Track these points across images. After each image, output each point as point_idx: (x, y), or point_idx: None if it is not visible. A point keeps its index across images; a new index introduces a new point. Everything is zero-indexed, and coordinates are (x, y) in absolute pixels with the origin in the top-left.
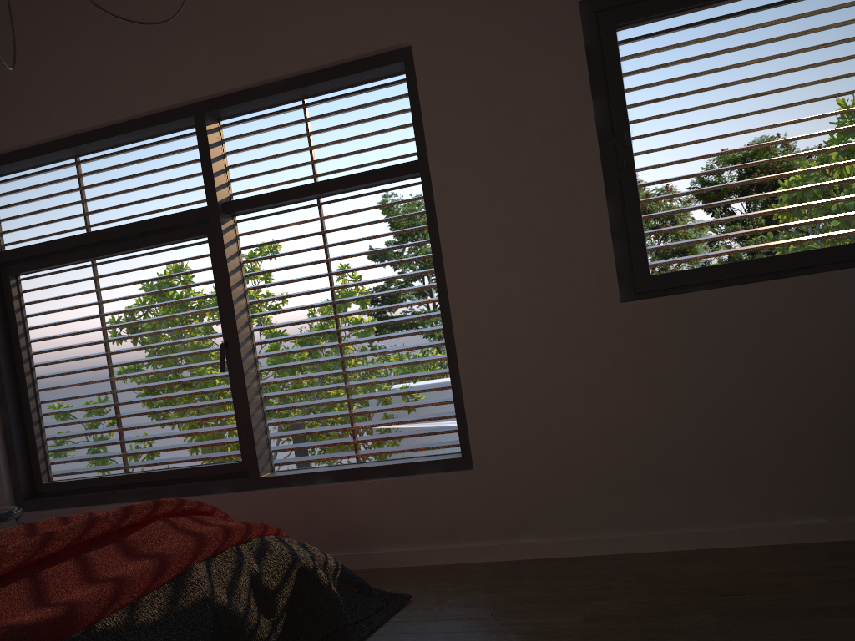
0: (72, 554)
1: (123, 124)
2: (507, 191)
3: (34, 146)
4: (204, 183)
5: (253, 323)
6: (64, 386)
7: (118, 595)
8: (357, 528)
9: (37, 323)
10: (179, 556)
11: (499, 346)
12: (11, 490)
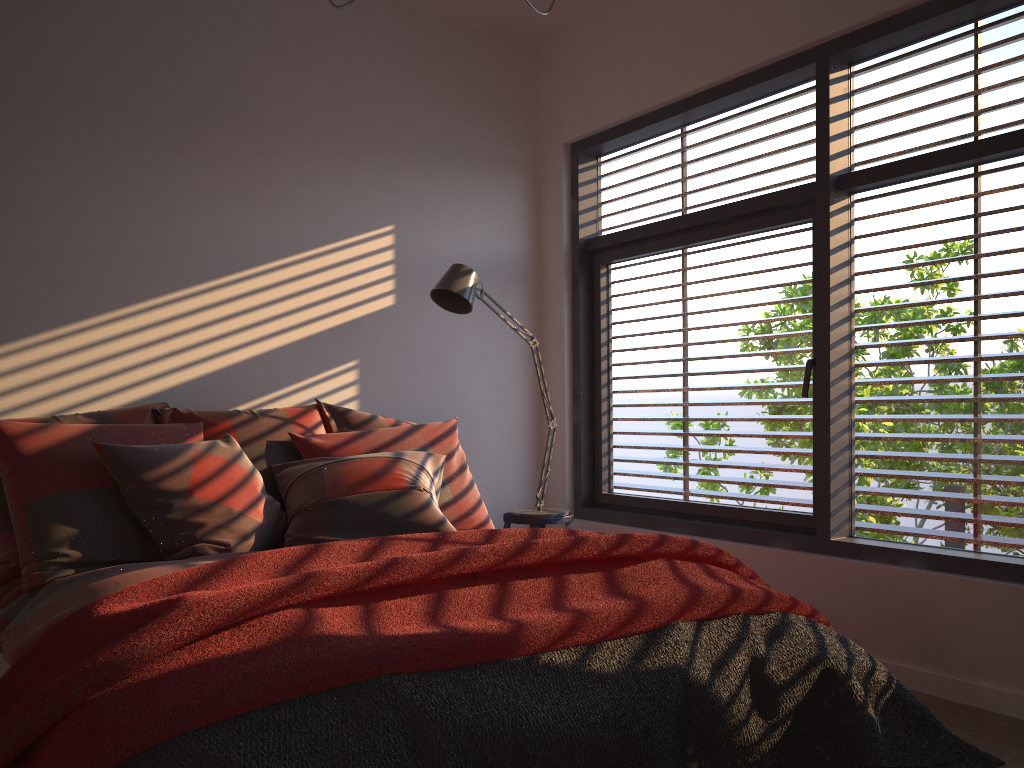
0: (553, 572)
1: (731, 82)
2: None
3: (638, 117)
4: (816, 150)
5: (854, 338)
6: (635, 391)
7: (573, 630)
8: (951, 642)
9: (620, 318)
10: (661, 607)
11: None
12: (572, 493)
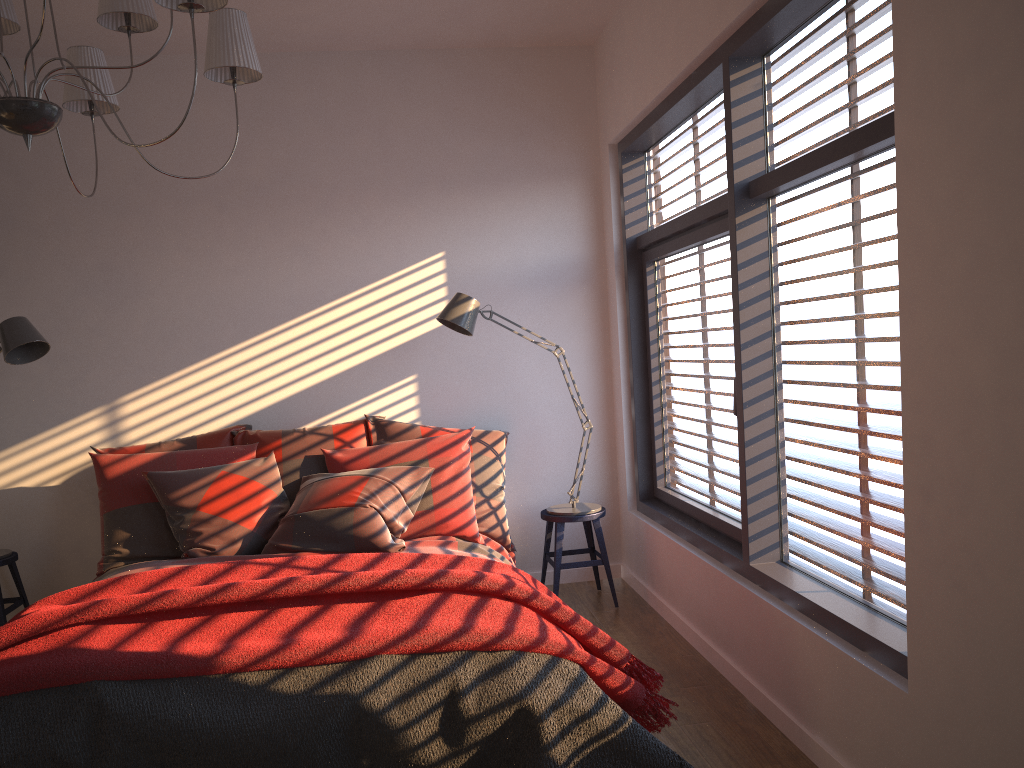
0: (331, 600)
1: (684, 83)
2: (989, 169)
3: (644, 118)
4: (726, 158)
5: (776, 354)
6: (672, 390)
7: (269, 657)
8: (800, 690)
9: (662, 316)
10: (366, 642)
11: (954, 490)
12: (634, 486)
